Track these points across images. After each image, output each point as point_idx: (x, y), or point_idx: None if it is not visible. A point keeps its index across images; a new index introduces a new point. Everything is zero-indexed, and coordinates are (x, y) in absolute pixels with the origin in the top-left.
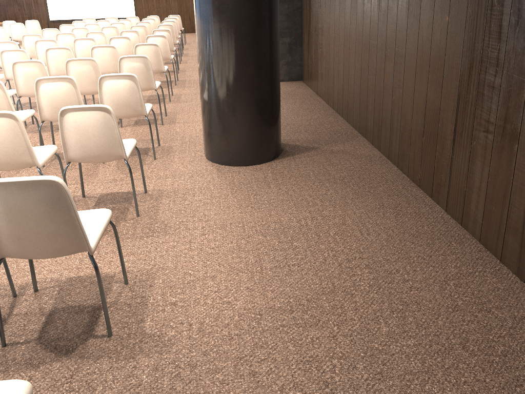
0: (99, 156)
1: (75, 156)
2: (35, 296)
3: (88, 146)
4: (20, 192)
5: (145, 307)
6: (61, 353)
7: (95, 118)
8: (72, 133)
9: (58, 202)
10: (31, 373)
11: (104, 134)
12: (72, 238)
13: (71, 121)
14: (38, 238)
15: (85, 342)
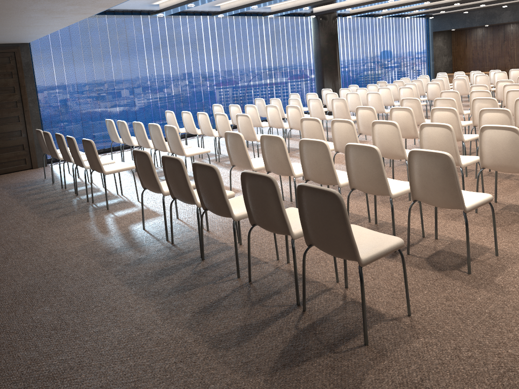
0: (505, 166)
1: (487, 163)
2: (434, 241)
3: (497, 157)
4: (427, 158)
5: (502, 270)
6: (435, 268)
7: (505, 136)
8: (487, 145)
9: (447, 170)
10: (416, 269)
11: (511, 149)
12: (453, 196)
13: (487, 136)
14: (433, 190)
15: (451, 270)
